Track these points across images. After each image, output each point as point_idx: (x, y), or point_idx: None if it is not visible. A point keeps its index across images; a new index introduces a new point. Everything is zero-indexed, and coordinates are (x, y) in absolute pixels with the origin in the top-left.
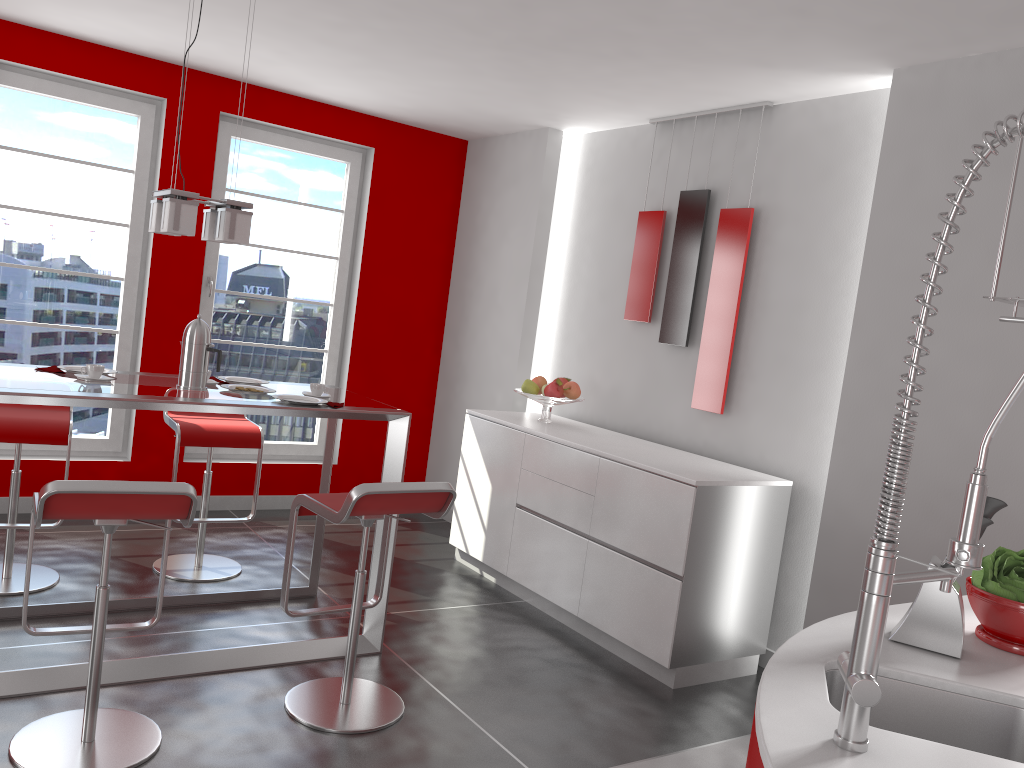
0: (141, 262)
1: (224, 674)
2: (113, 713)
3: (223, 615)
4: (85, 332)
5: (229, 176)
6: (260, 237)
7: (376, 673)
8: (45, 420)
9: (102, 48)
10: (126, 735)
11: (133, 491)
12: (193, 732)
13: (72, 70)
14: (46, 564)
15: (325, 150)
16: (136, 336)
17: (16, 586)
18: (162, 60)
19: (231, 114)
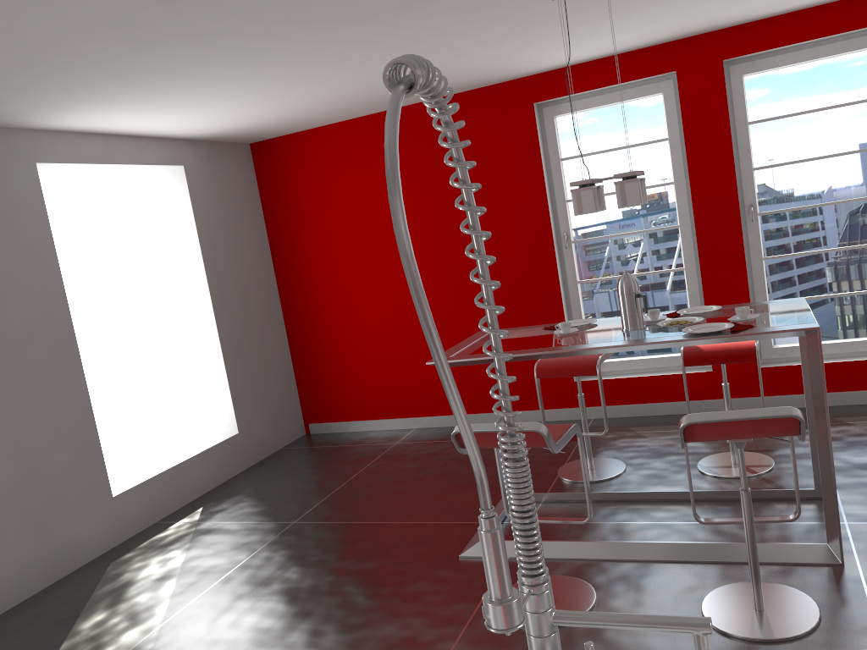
0: (689, 208)
1: (678, 564)
2: (575, 582)
3: (721, 511)
4: (659, 274)
5: (749, 111)
6: (791, 154)
7: (819, 585)
8: (582, 358)
9: (618, 56)
10: (570, 600)
11: (499, 430)
12: (617, 608)
13: (602, 83)
14: (624, 459)
15: (842, 46)
16: (699, 269)
17: (591, 476)
18: (664, 42)
19: (733, 58)
